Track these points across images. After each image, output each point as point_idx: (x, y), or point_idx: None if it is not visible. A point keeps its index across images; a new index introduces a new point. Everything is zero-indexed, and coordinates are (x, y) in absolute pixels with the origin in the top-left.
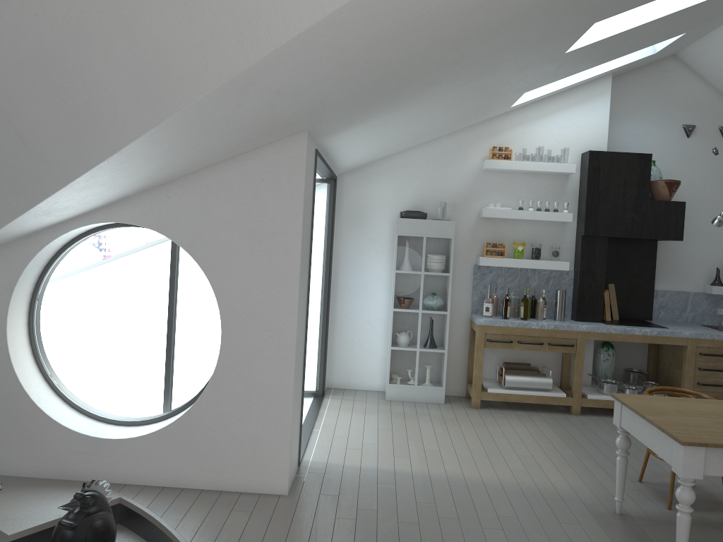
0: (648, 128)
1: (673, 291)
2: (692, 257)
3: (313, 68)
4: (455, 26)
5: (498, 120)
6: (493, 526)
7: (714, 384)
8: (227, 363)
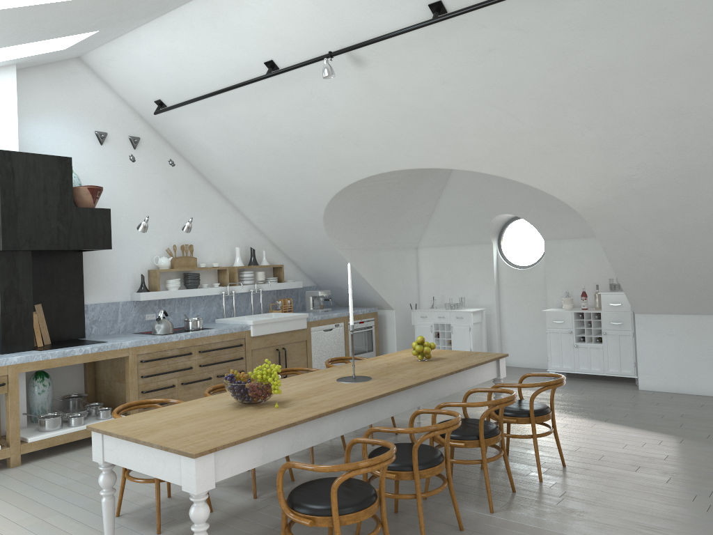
0: (60, 131)
1: (103, 303)
2: (118, 266)
3: None
4: None
5: None
6: None
7: (157, 389)
8: None
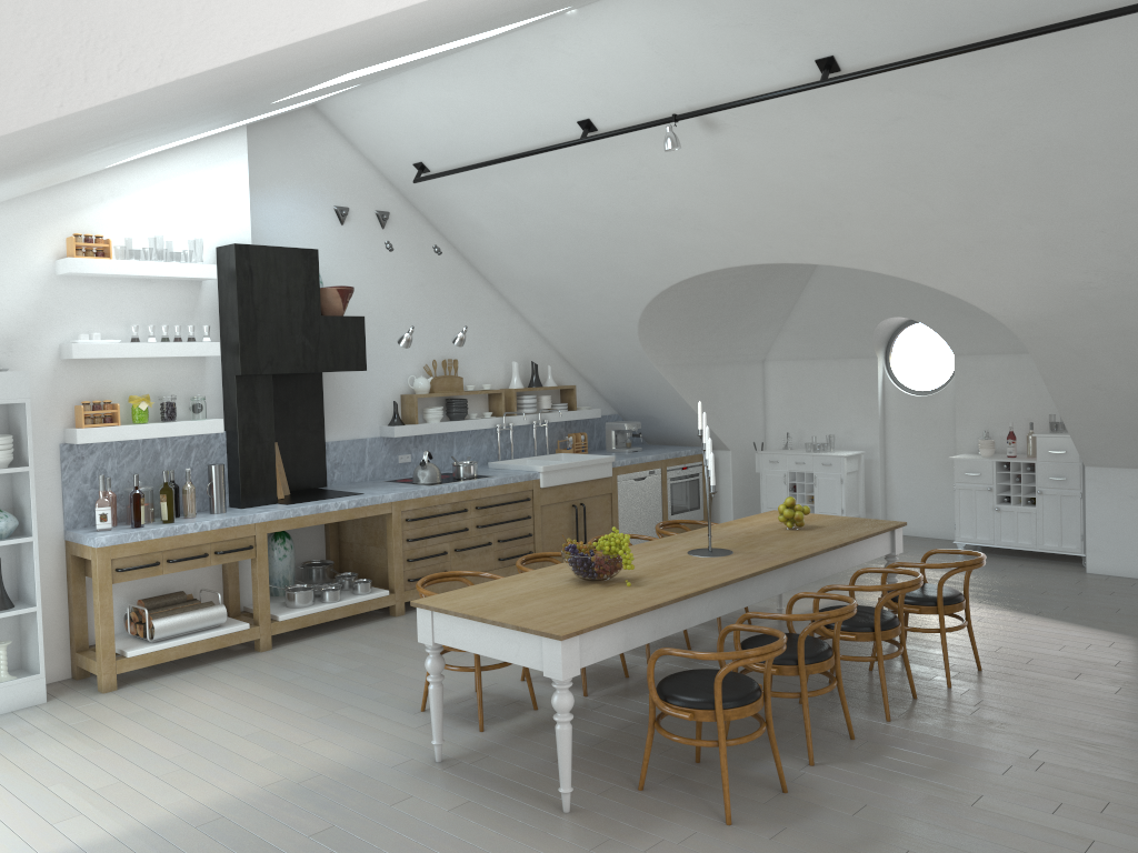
0: (292, 209)
1: (347, 440)
2: (364, 390)
3: (82, 125)
4: (283, 73)
5: (74, 187)
6: (317, 852)
7: (426, 557)
8: None
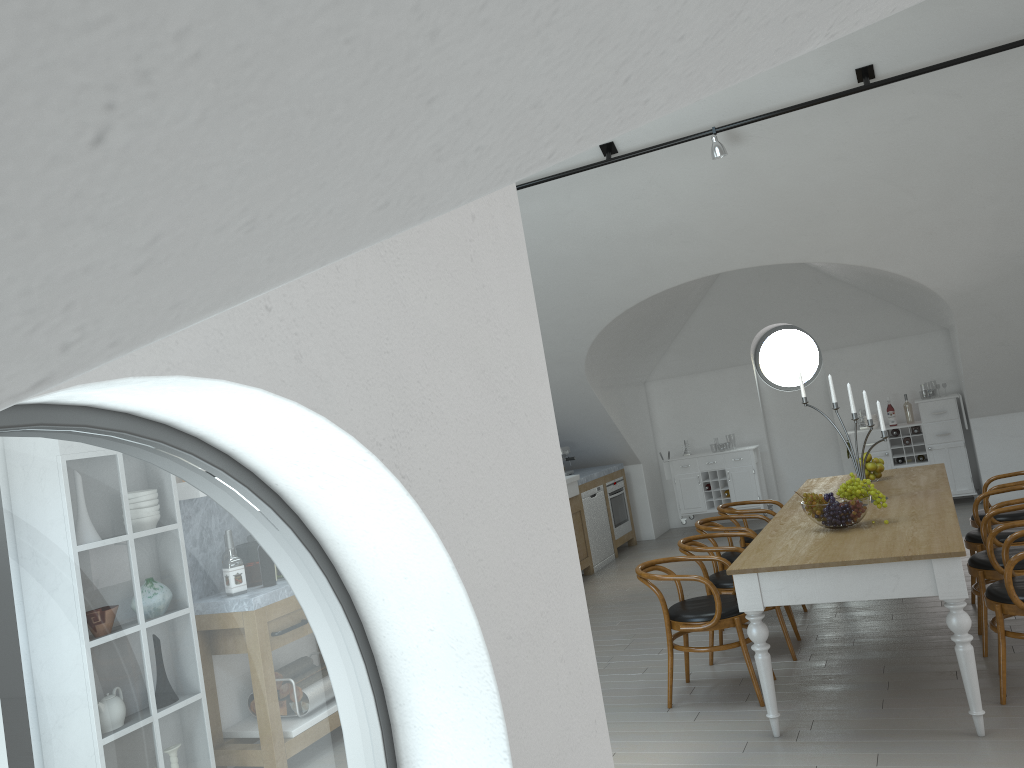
0: None
1: None
2: None
3: None
4: None
5: None
6: None
7: None
8: None
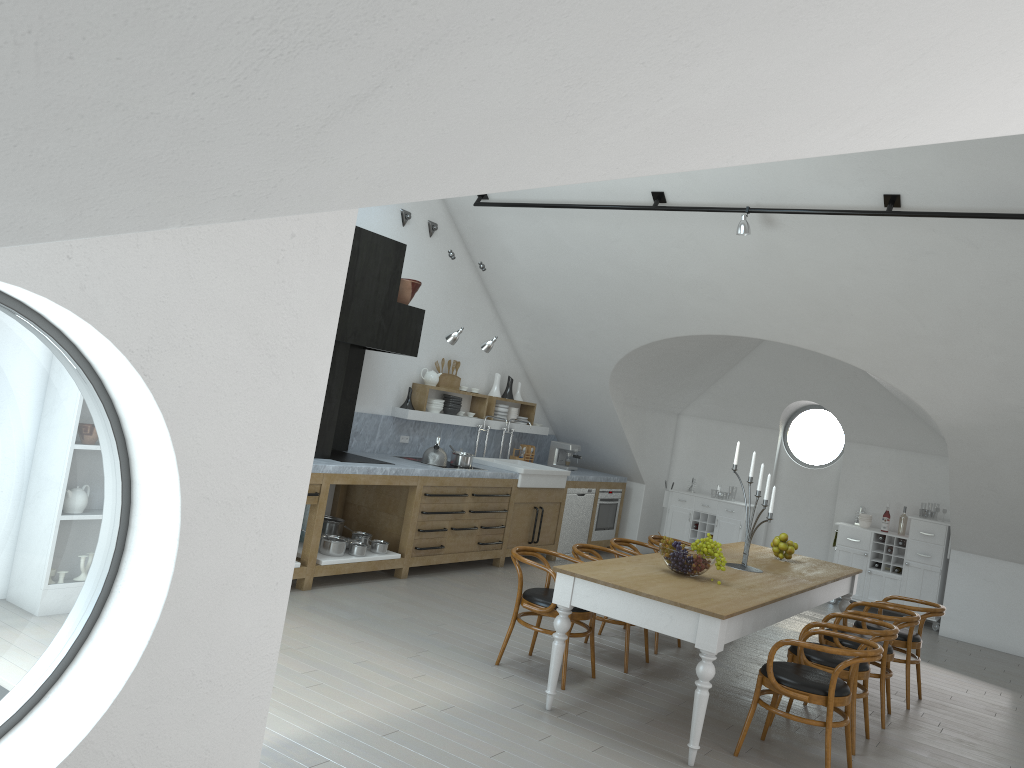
0: None
1: (367, 413)
2: (388, 372)
3: None
4: None
5: None
6: None
7: (433, 530)
8: (181, 612)
